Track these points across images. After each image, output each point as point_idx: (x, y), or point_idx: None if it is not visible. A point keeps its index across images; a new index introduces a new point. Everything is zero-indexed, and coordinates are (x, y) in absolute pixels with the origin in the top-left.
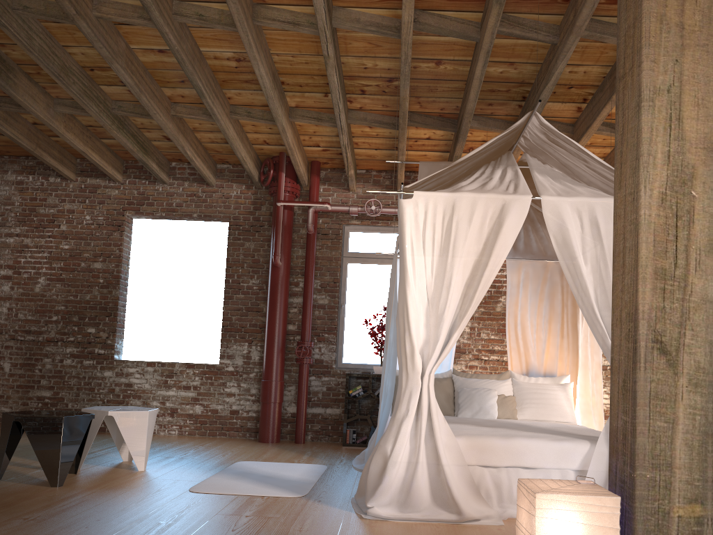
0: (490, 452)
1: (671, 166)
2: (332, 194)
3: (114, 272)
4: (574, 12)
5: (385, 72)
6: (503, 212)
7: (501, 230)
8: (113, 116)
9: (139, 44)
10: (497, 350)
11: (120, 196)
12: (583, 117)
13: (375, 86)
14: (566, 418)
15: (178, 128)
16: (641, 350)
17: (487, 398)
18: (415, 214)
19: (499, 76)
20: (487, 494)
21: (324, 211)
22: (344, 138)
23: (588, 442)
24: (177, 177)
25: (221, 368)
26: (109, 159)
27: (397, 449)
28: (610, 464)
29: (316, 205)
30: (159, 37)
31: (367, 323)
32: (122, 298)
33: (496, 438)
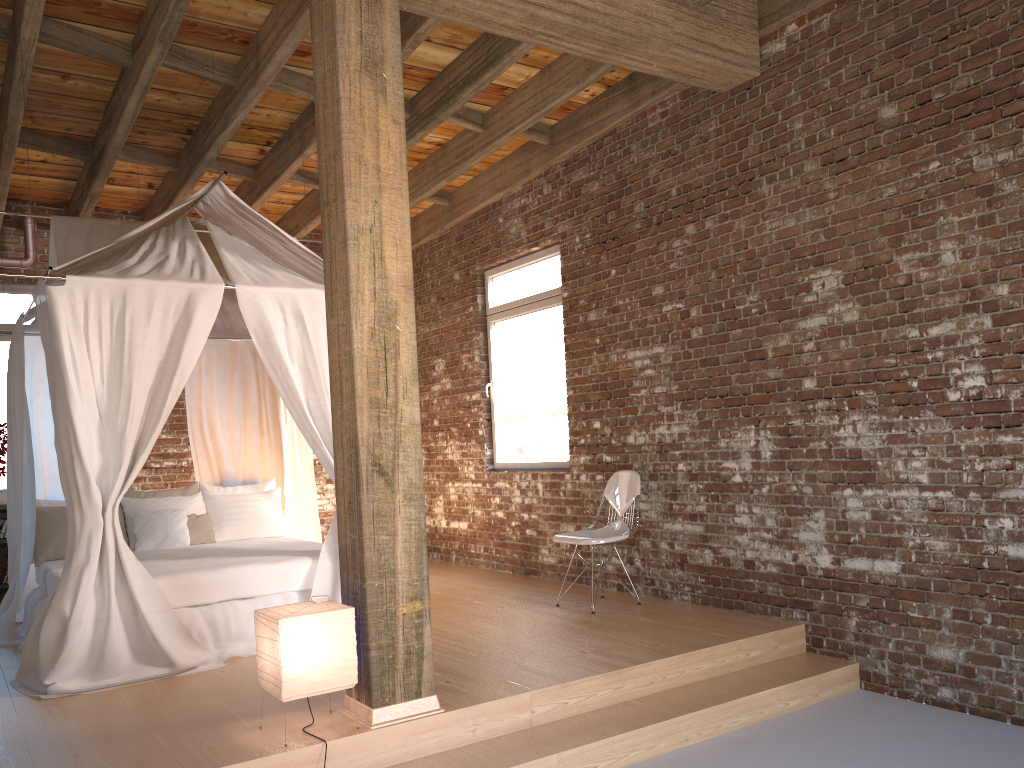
0: (199, 588)
1: (378, 303)
2: None
3: None
4: (256, 62)
5: None
6: (190, 304)
7: (191, 326)
8: None
9: None
10: (172, 453)
11: None
12: (268, 162)
13: None
14: (276, 532)
15: None
16: (363, 473)
17: (174, 522)
18: (71, 306)
19: (156, 104)
20: (200, 637)
21: None
22: None
23: (309, 558)
24: None
25: None
26: None
27: (81, 606)
28: (342, 579)
29: None
30: None
31: None
32: None
33: (204, 571)
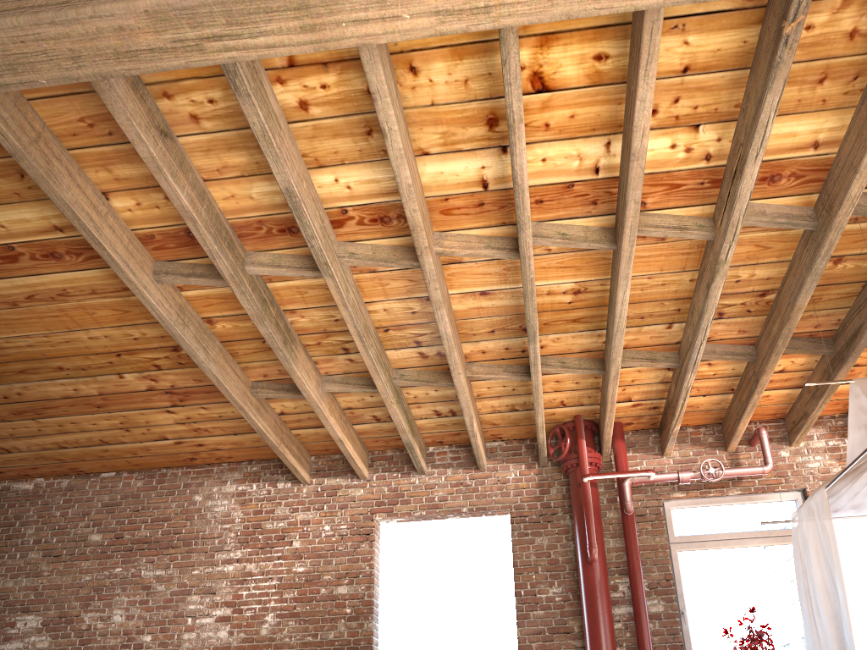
0: None
1: None
2: (640, 462)
3: (364, 596)
4: None
5: (761, 283)
6: None
7: None
8: (393, 387)
9: (460, 288)
10: None
11: (366, 496)
12: None
13: (740, 304)
14: None
15: (469, 393)
16: None
17: None
18: None
19: None
20: None
21: (644, 482)
22: (691, 378)
23: None
24: (436, 464)
25: None
26: (359, 449)
27: None
28: None
29: (637, 474)
30: (489, 275)
31: (728, 634)
32: (375, 632)
33: None
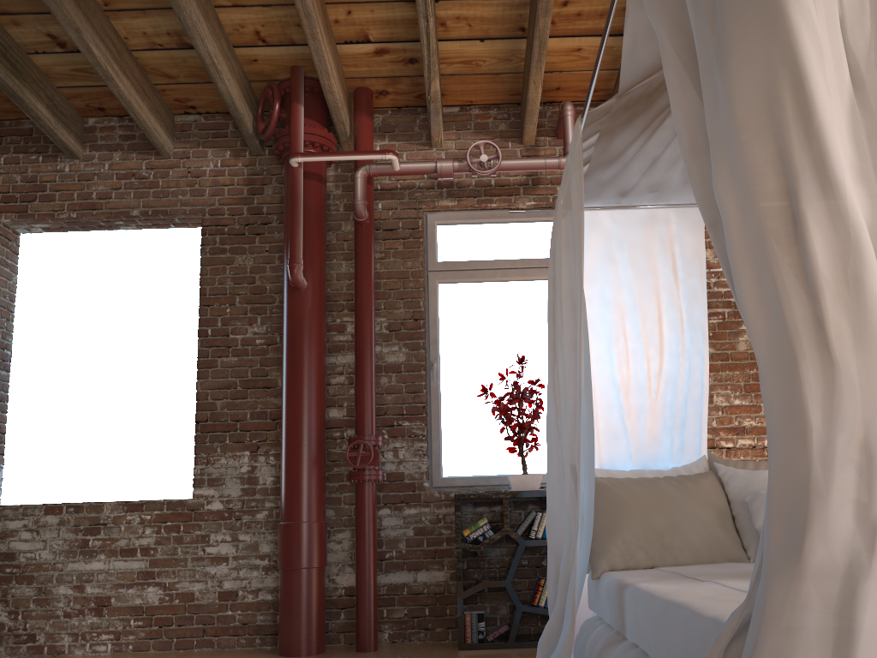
0: None
1: None
2: (399, 155)
3: None
4: None
5: None
6: None
7: None
8: None
9: None
10: (749, 426)
11: None
12: None
13: None
14: None
15: None
16: None
17: None
18: None
19: None
20: None
21: (387, 175)
22: None
23: None
24: (98, 144)
25: (196, 507)
26: None
27: None
28: None
29: (370, 156)
30: None
31: (486, 393)
32: None
33: None
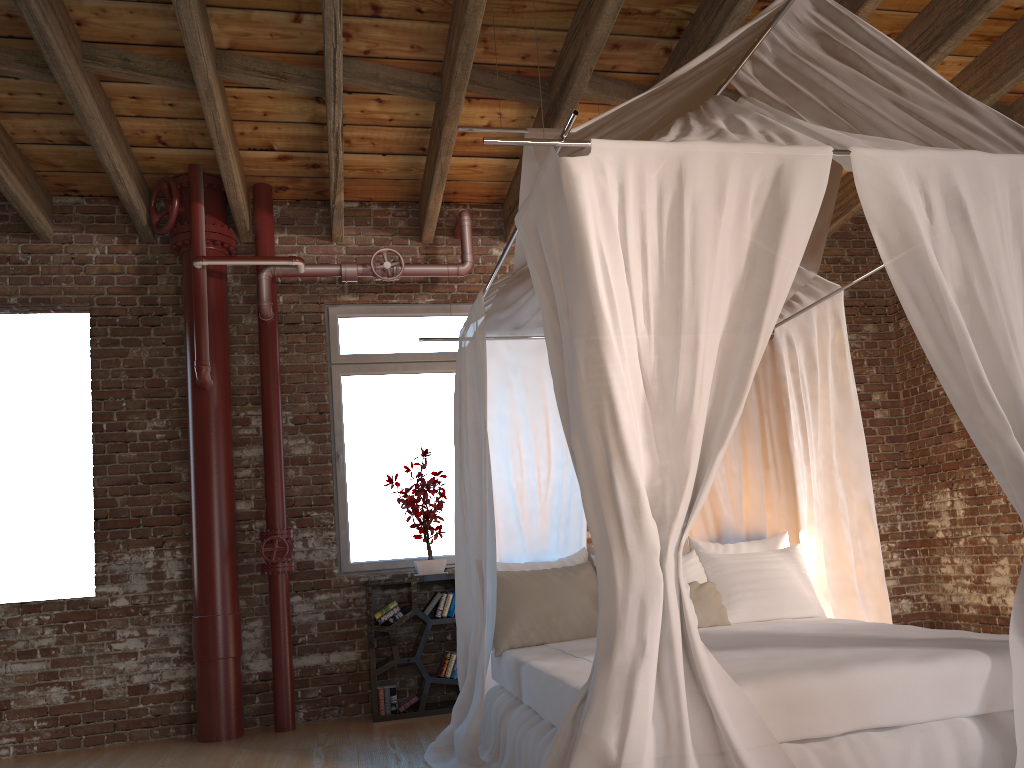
0: (810, 708)
1: None
2: (299, 249)
3: None
4: None
5: None
6: (781, 184)
7: (786, 219)
8: None
9: None
10: None
11: None
12: None
13: None
14: (808, 609)
15: None
16: None
17: None
18: (600, 190)
19: None
20: None
21: (292, 276)
22: (337, 115)
23: (980, 652)
24: None
25: (100, 605)
26: None
27: (636, 741)
28: None
29: (276, 262)
30: None
31: (392, 483)
32: None
33: (812, 675)
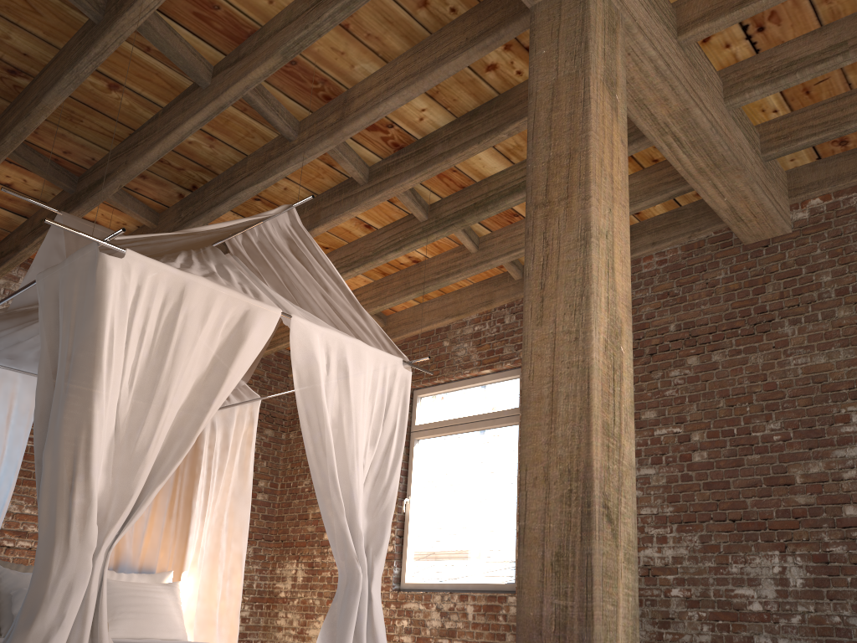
0: None
1: (609, 315)
2: None
3: None
4: (339, 116)
5: (16, 55)
6: (246, 321)
7: (244, 345)
8: None
9: None
10: (32, 532)
11: None
12: None
13: None
14: (176, 633)
15: None
16: (596, 515)
17: None
18: (123, 284)
19: (184, 146)
20: None
21: None
22: None
23: None
24: None
25: None
26: None
27: None
28: None
29: None
30: None
31: None
32: None
33: None
